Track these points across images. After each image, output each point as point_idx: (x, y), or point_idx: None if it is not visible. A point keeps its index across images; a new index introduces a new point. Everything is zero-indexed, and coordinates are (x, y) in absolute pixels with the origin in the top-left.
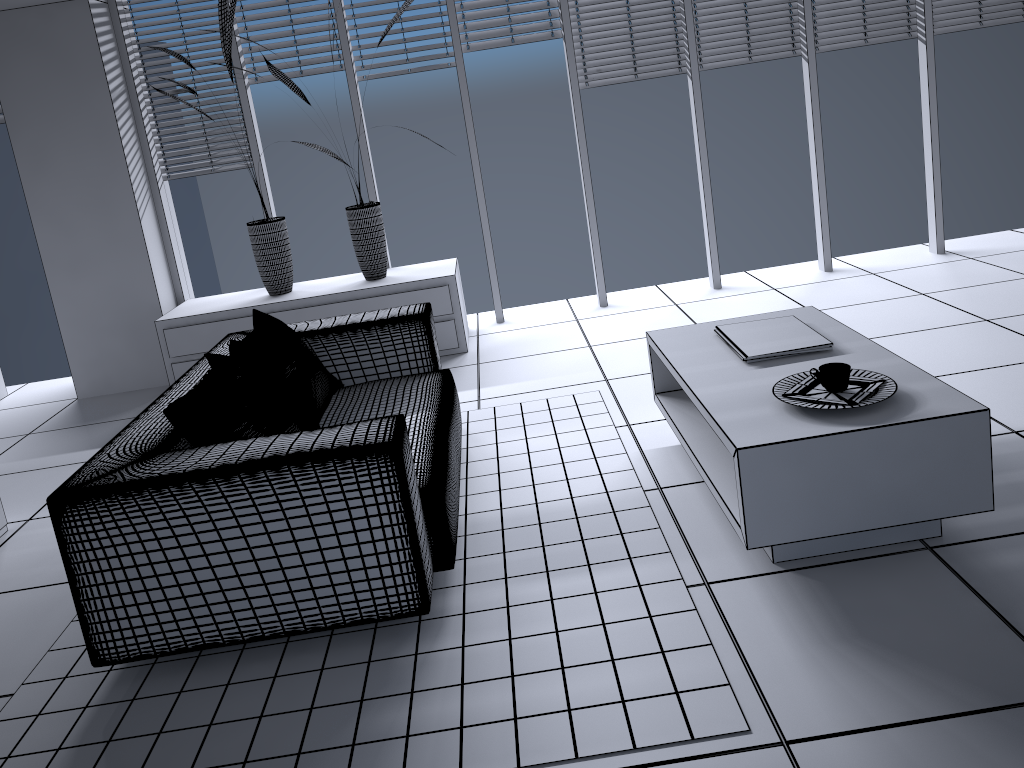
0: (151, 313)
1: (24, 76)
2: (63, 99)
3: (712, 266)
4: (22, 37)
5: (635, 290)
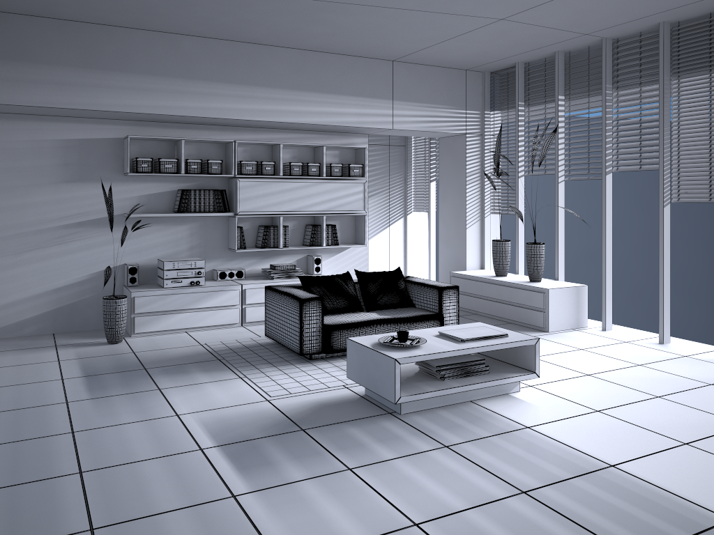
0: (462, 270)
1: (445, 163)
2: (453, 173)
3: None
4: (447, 148)
5: (706, 345)
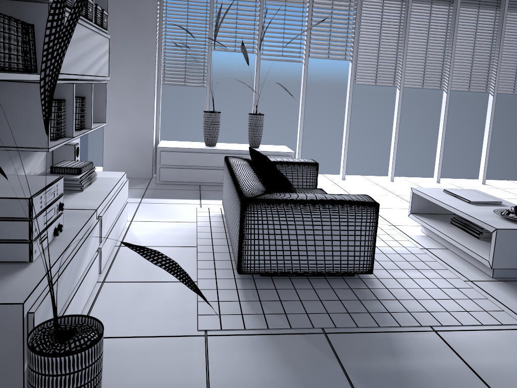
0: (148, 143)
1: (119, 24)
2: (134, 38)
3: (391, 171)
4: (123, 6)
5: (353, 176)
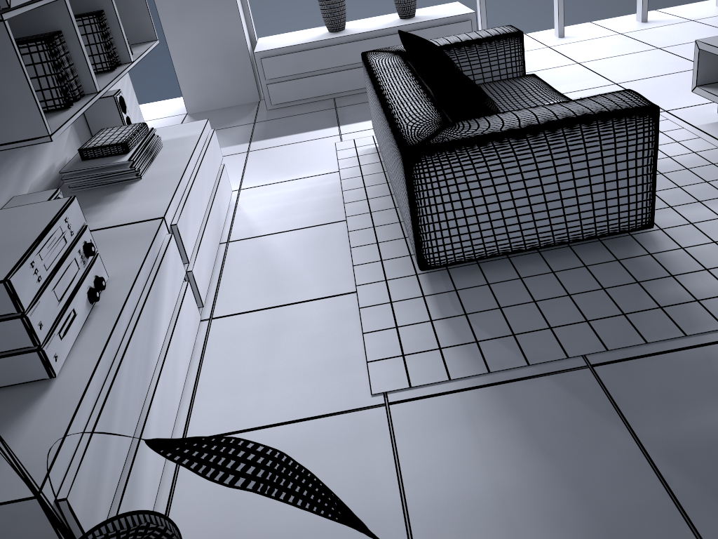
0: (239, 48)
1: None
2: None
3: (642, 5)
4: None
5: (576, 26)
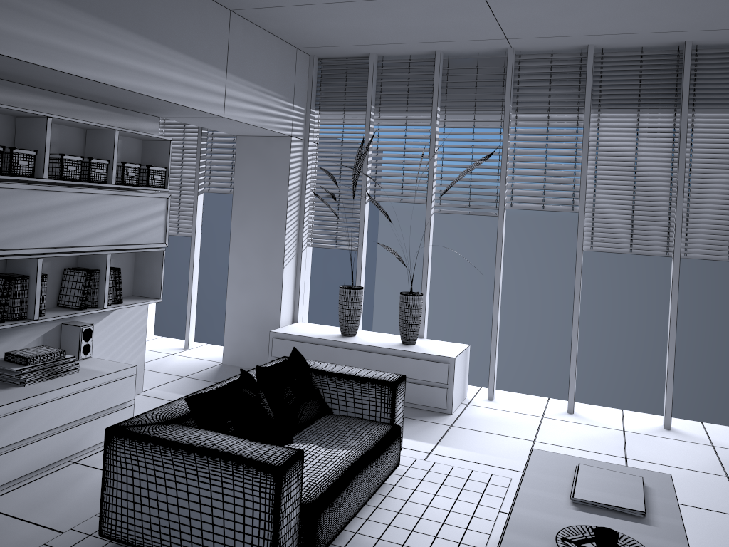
0: (274, 324)
1: (248, 172)
2: (264, 189)
3: (665, 409)
4: (253, 151)
5: (603, 408)
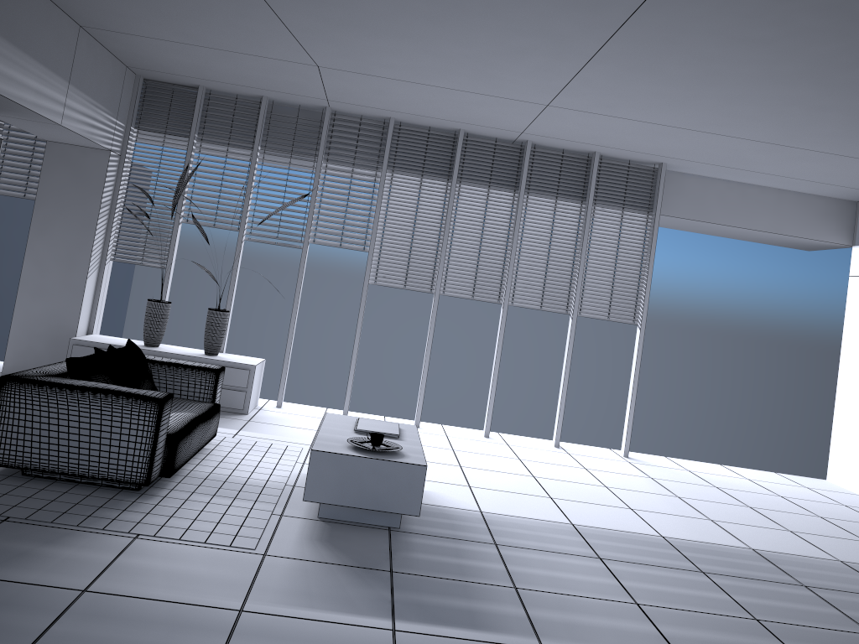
0: (69, 334)
1: (57, 179)
2: (73, 198)
3: (417, 412)
4: (66, 159)
5: (370, 415)
